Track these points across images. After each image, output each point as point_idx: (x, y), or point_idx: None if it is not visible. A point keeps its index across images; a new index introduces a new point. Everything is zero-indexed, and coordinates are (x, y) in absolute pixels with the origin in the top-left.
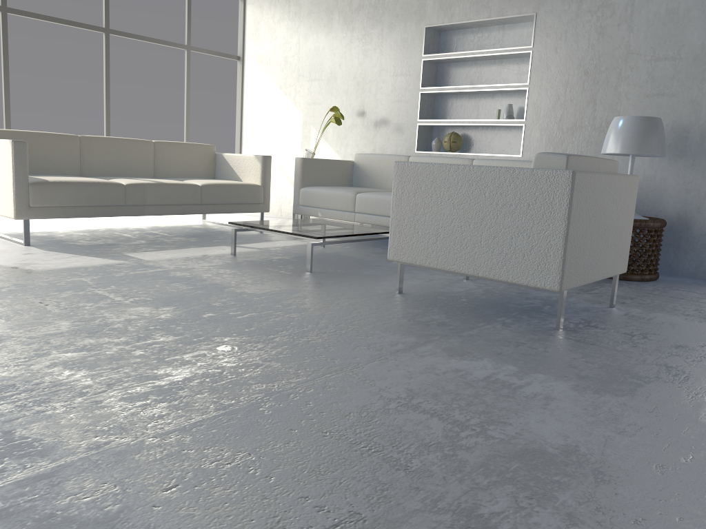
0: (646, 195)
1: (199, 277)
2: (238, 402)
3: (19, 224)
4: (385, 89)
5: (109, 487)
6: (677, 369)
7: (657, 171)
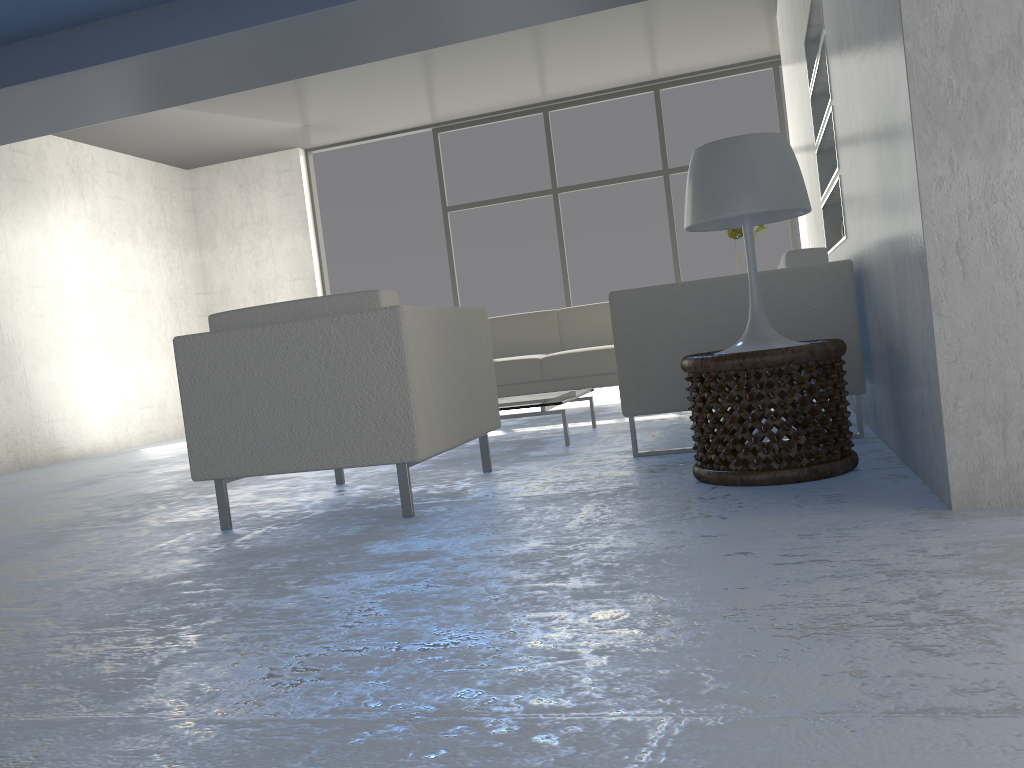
0: (885, 287)
1: None
2: None
3: None
4: (811, 159)
5: None
6: (69, 573)
7: (881, 228)
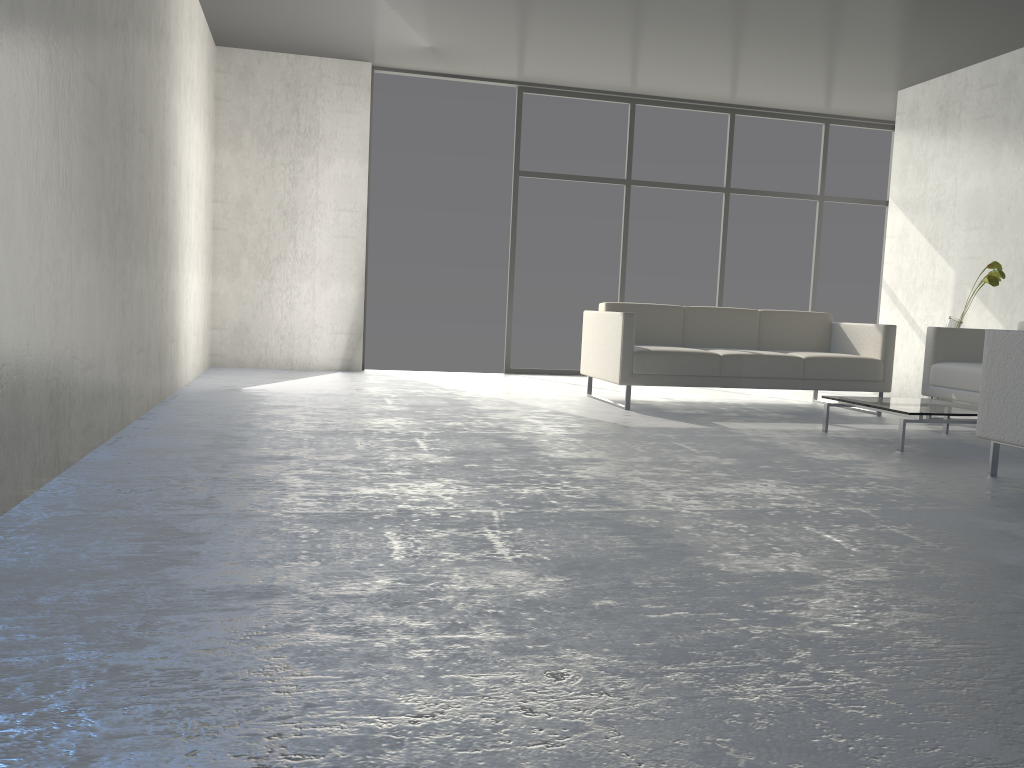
0: None
1: (774, 443)
2: (754, 508)
3: (622, 394)
4: None
5: (653, 520)
6: None
7: None
